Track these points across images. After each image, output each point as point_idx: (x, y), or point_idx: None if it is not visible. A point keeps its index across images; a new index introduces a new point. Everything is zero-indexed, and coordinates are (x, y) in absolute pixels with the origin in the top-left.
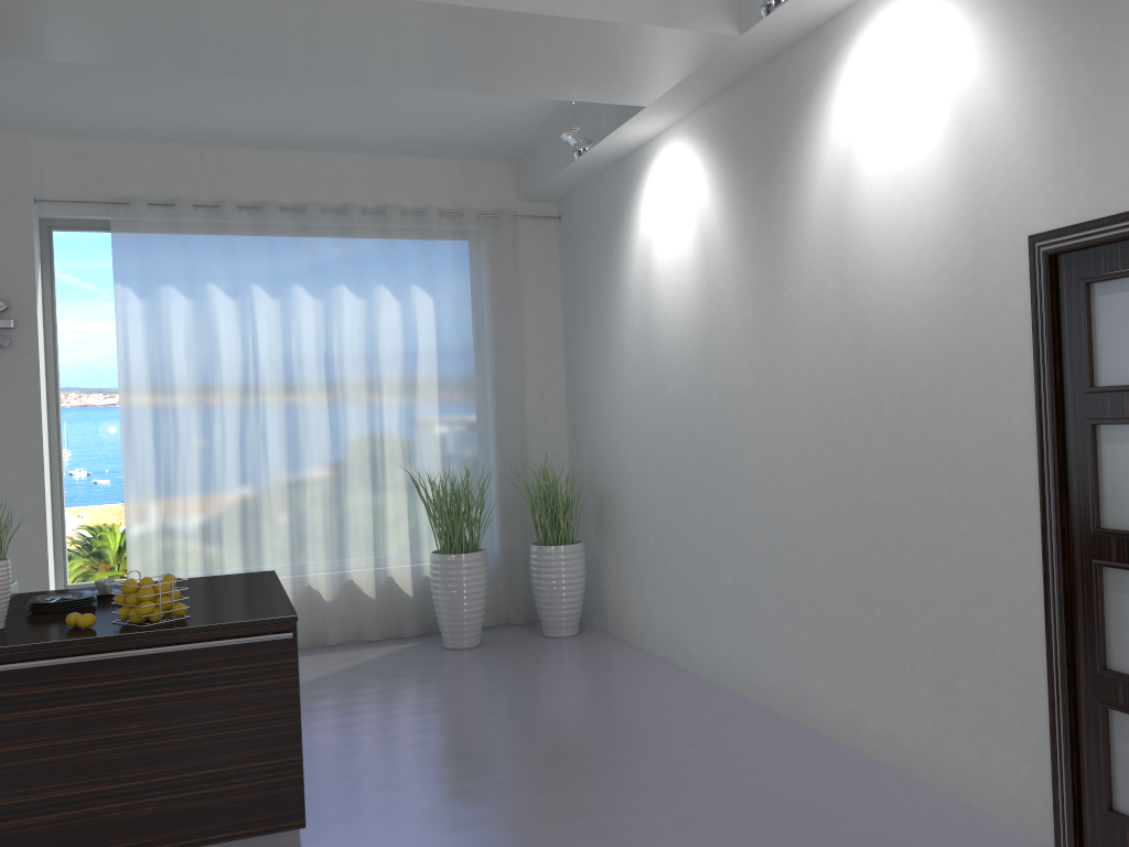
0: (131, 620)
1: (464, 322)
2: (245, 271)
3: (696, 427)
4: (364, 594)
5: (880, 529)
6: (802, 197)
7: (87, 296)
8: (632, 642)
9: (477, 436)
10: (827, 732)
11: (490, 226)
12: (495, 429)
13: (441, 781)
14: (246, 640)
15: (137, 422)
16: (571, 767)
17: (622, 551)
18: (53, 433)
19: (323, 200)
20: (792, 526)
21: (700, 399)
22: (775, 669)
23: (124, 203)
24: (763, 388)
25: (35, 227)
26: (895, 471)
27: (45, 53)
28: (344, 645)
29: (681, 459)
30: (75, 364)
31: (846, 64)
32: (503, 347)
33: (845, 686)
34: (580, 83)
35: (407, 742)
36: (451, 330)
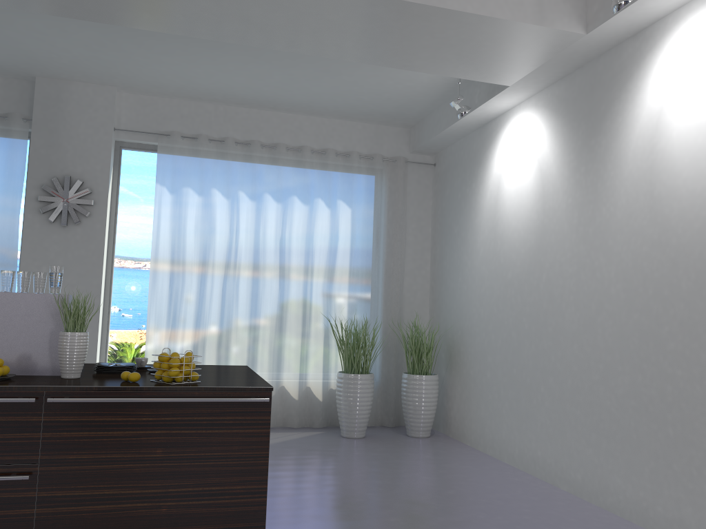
0: (163, 379)
1: (369, 226)
2: (236, 182)
3: (528, 298)
4: (291, 396)
5: (674, 369)
6: (621, 143)
7: (138, 190)
8: (468, 444)
9: (372, 299)
10: (622, 514)
11: (390, 167)
12: (383, 296)
13: (351, 518)
14: (238, 399)
15: (160, 271)
16: (441, 518)
17: (465, 382)
18: (108, 274)
19: (287, 142)
20: (600, 366)
21: (532, 280)
22: (581, 467)
23: (167, 135)
24: (583, 272)
25: (113, 145)
26: (689, 328)
27: (141, 23)
28: (275, 429)
29: (515, 320)
30: (126, 232)
31: (661, 53)
32: (392, 244)
33: (639, 481)
34: (471, 65)
35: (324, 491)
36: (360, 230)
